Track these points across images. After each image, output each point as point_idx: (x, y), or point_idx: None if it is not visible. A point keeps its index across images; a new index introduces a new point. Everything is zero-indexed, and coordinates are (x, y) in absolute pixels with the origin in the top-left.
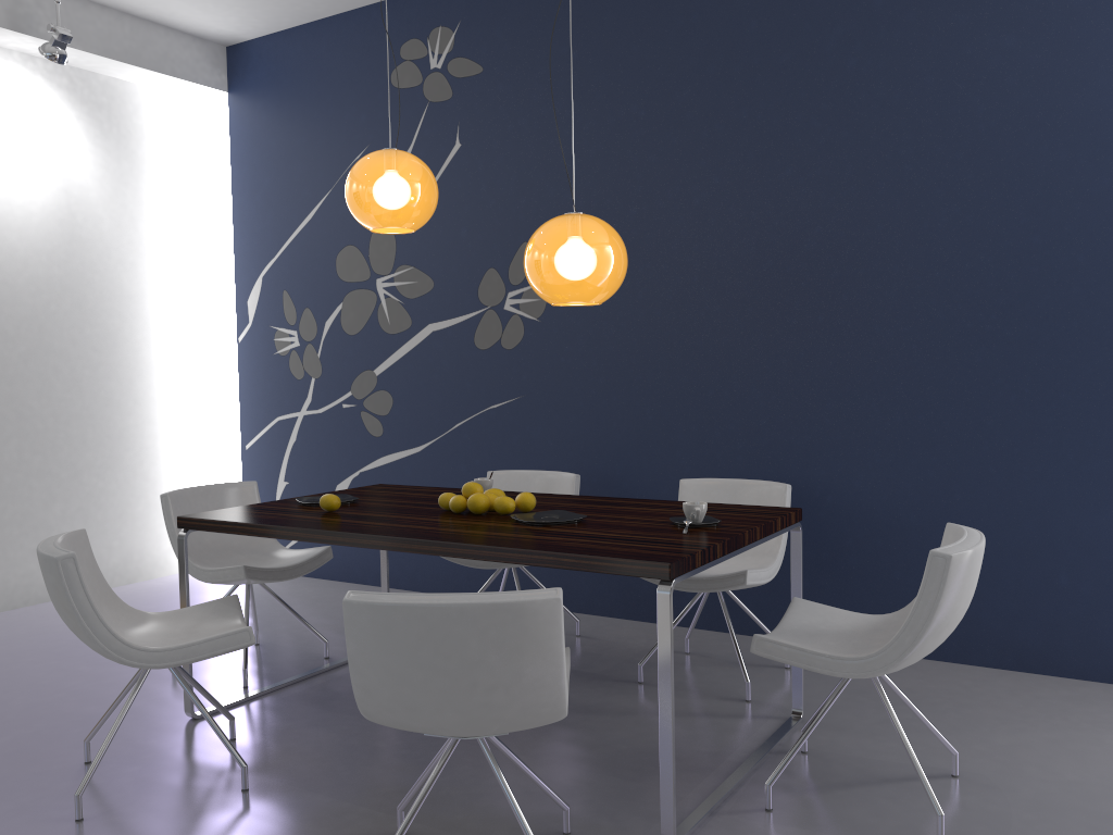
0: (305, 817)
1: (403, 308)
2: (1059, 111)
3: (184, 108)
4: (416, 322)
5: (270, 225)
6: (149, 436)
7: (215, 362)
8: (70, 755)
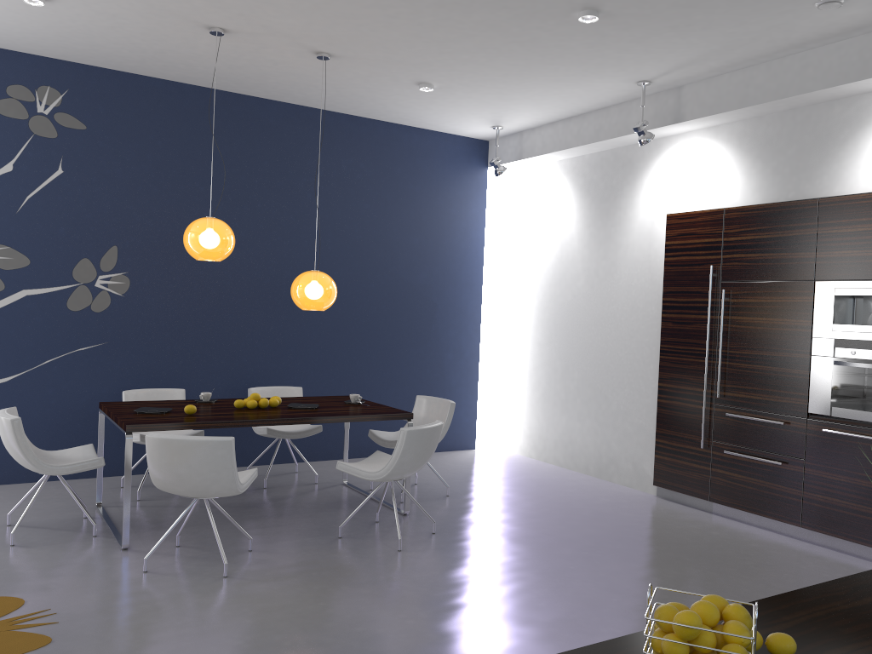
0: (298, 546)
1: None
2: (381, 237)
3: None
4: (10, 287)
5: None
6: None
7: None
8: (122, 574)
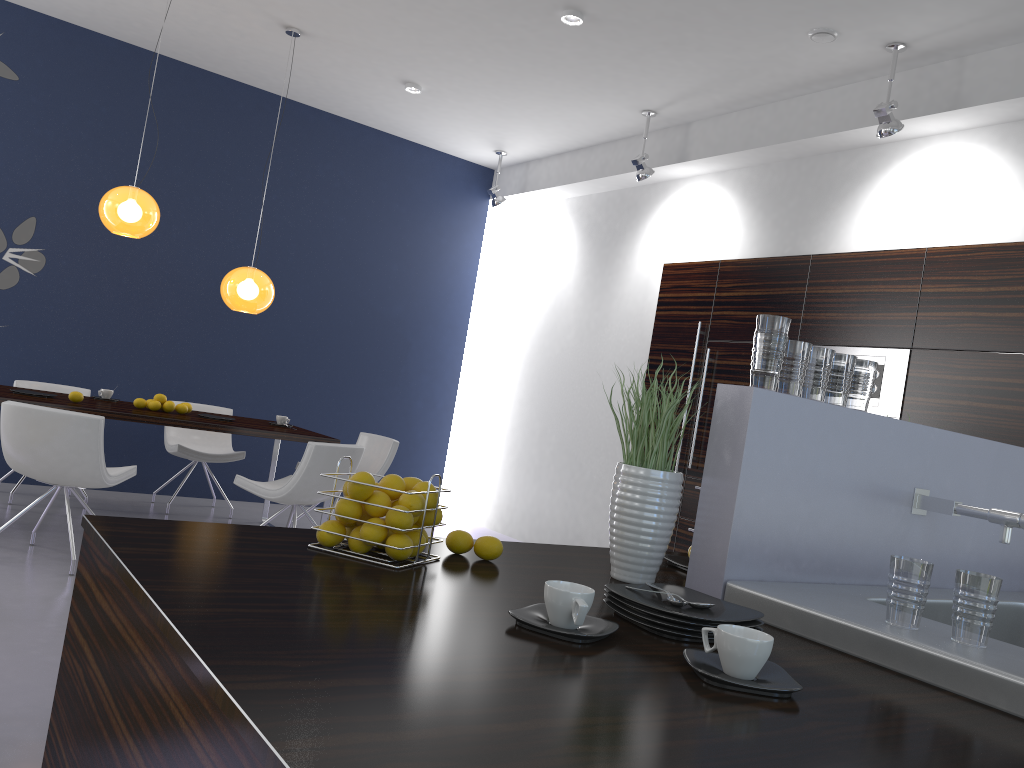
0: None
1: None
2: (354, 258)
3: None
4: None
5: None
6: None
7: None
8: None
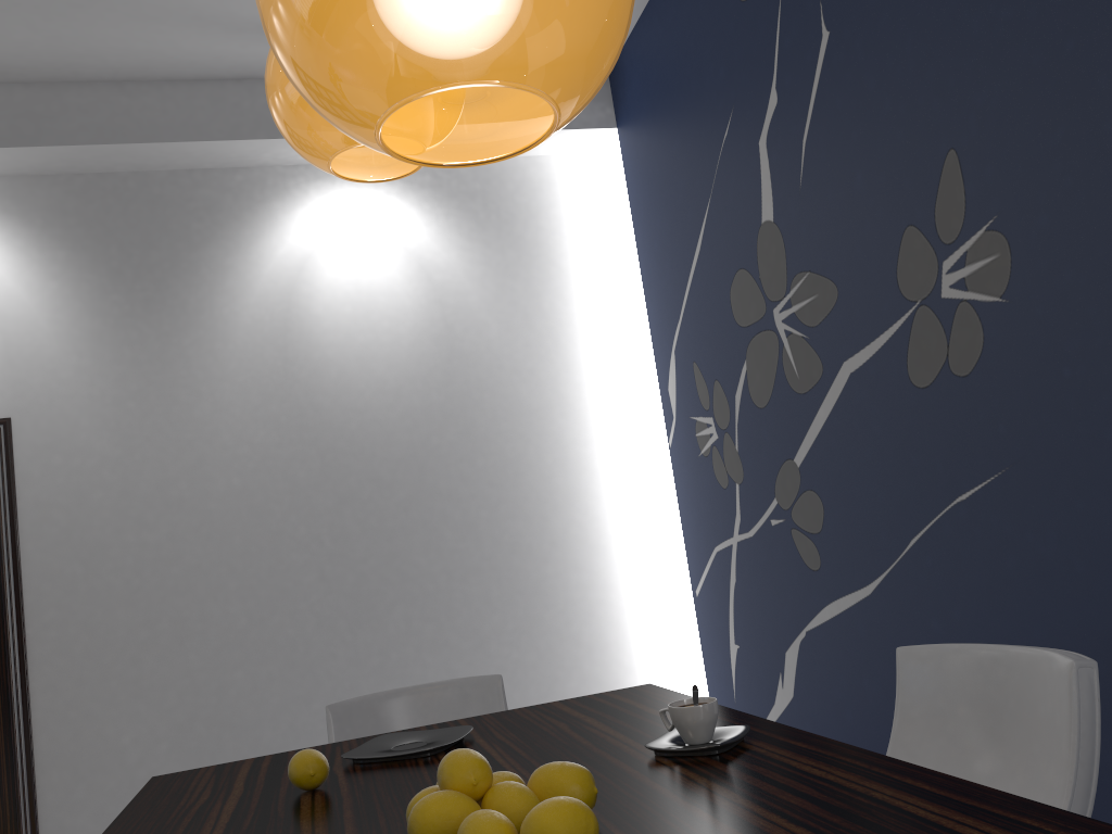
0: None
1: (809, 345)
2: None
3: (581, 167)
4: (828, 364)
5: (669, 278)
6: (576, 587)
7: (663, 478)
8: None
